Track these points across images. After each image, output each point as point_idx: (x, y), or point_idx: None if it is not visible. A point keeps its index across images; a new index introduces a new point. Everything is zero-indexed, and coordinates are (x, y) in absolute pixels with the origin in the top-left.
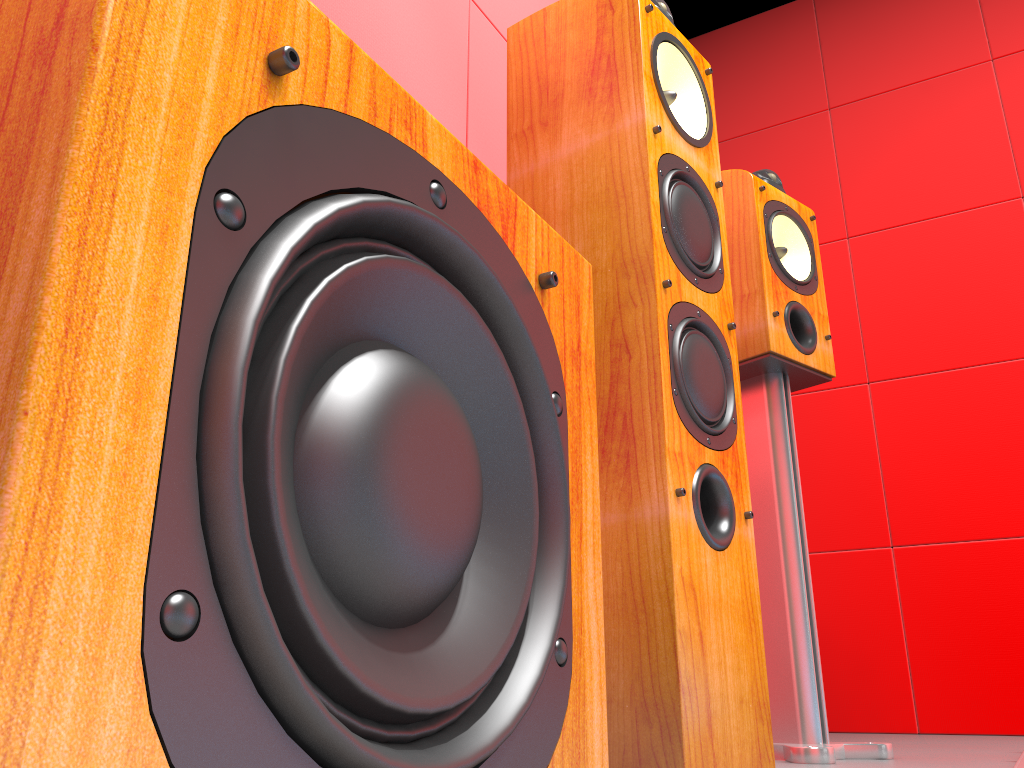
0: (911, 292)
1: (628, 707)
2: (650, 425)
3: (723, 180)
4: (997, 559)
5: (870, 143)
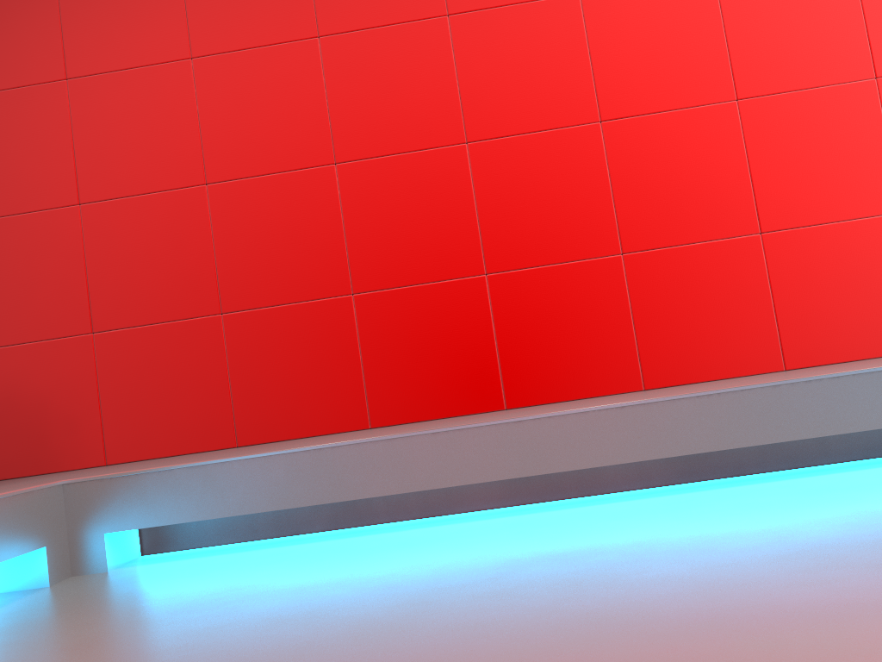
0: (112, 130)
1: None
2: None
3: None
4: (161, 337)
5: None
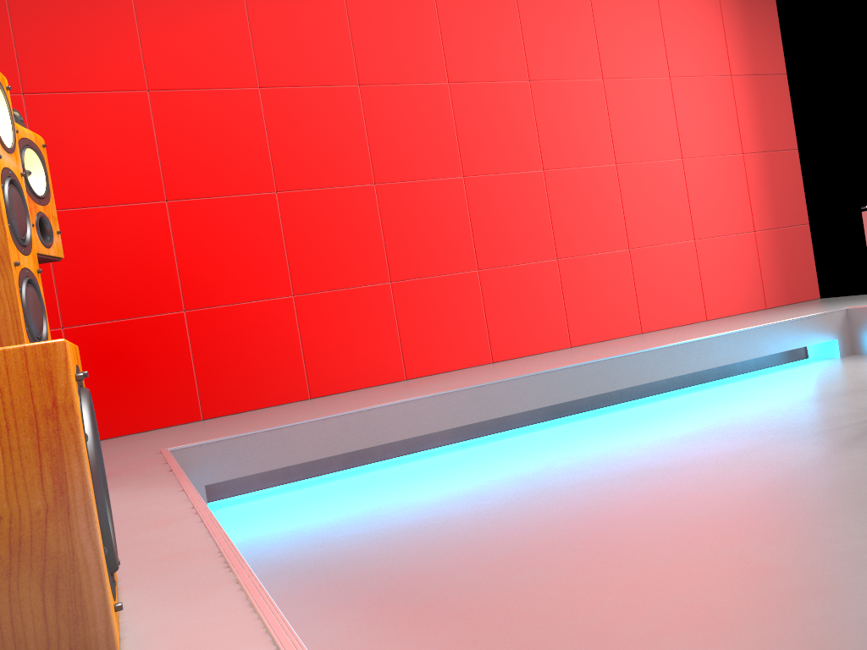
0: (74, 146)
1: None
2: None
3: None
4: (130, 331)
5: (40, 18)
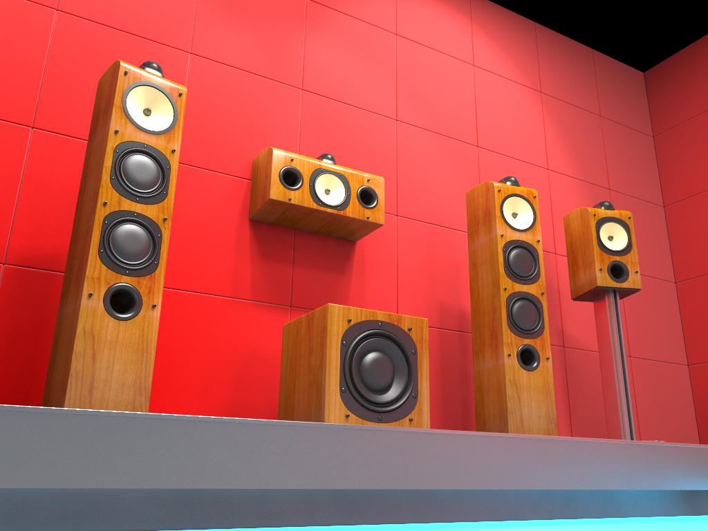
0: None
1: (498, 418)
2: (500, 335)
3: (581, 211)
4: None
5: None
